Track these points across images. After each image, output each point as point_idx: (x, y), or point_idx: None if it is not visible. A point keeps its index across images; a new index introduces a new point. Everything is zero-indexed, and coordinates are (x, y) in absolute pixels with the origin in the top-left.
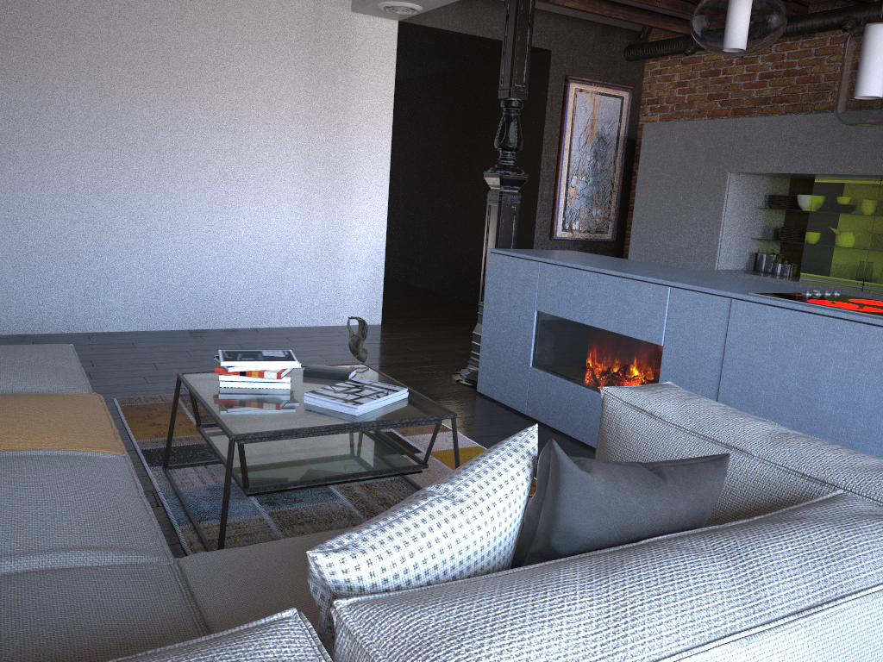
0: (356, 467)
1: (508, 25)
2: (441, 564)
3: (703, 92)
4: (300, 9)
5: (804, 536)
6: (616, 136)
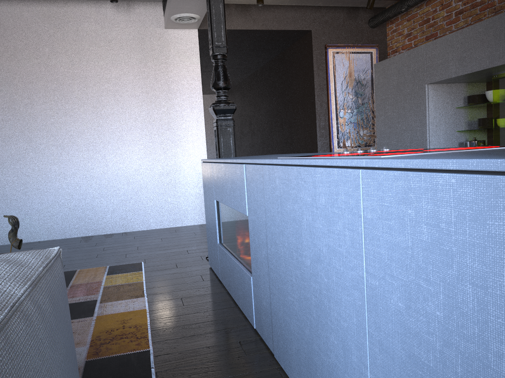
0: None
1: (208, 4)
2: None
3: (422, 36)
4: (131, 33)
5: None
6: (371, 79)
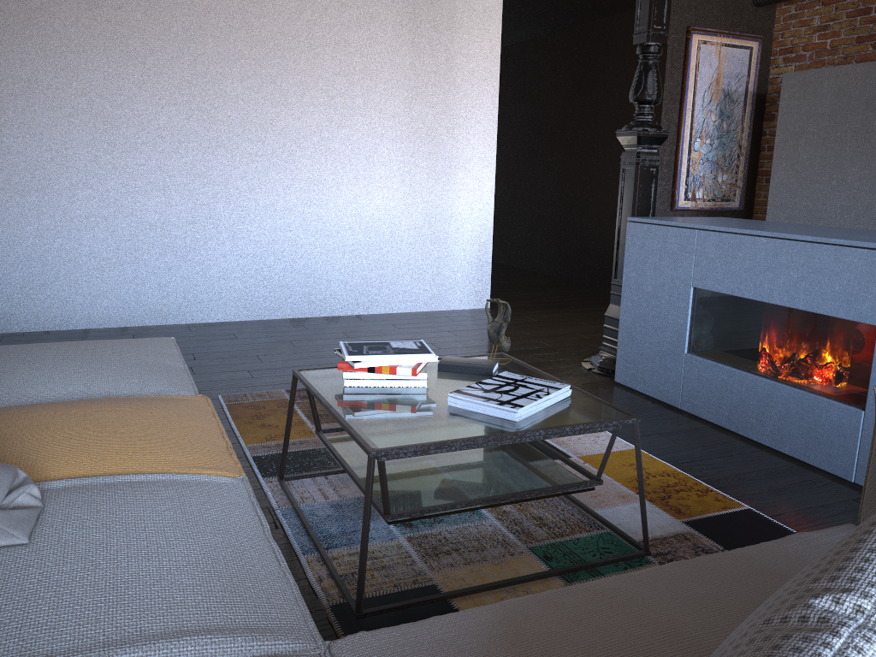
0: (513, 483)
1: None
2: None
3: (850, 35)
4: None
5: None
6: (744, 92)
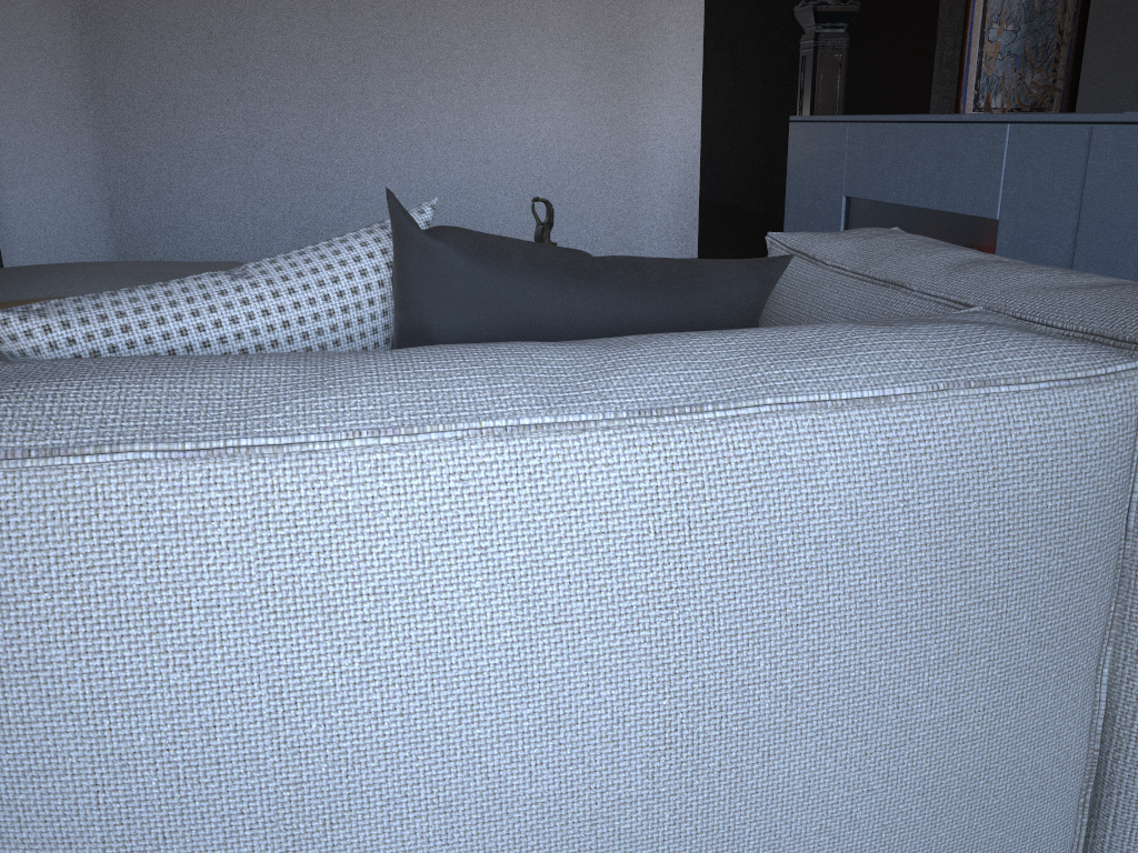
0: None
1: None
2: (182, 350)
3: None
4: None
5: (784, 334)
6: None
